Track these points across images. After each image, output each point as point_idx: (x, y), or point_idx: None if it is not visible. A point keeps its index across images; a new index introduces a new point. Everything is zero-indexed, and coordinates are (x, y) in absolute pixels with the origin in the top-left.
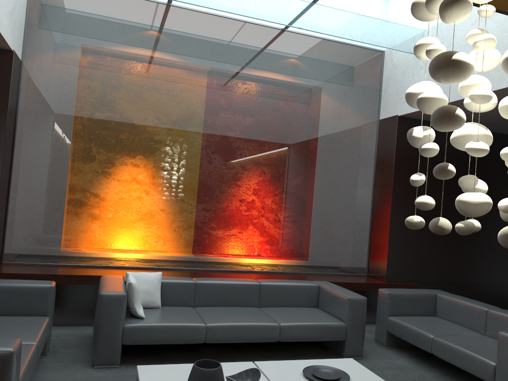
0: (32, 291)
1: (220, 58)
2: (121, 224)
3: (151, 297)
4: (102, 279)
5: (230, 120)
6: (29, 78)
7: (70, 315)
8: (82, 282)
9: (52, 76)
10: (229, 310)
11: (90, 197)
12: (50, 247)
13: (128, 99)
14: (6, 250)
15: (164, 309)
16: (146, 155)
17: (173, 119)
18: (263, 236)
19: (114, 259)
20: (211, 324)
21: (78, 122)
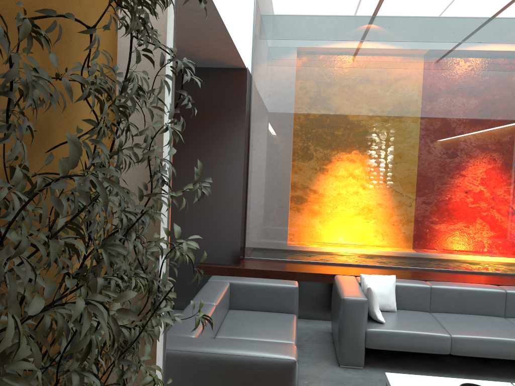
0: (281, 291)
1: (443, 41)
2: (345, 222)
3: (386, 301)
4: (338, 280)
5: (458, 108)
6: (258, 90)
7: (305, 309)
8: (315, 279)
9: (277, 85)
10: (472, 320)
11: (315, 197)
12: (282, 245)
13: (348, 98)
14: (247, 247)
15: (401, 313)
16: (367, 152)
17: (394, 114)
18: (501, 235)
19: (340, 256)
20: (457, 336)
21: (302, 126)
